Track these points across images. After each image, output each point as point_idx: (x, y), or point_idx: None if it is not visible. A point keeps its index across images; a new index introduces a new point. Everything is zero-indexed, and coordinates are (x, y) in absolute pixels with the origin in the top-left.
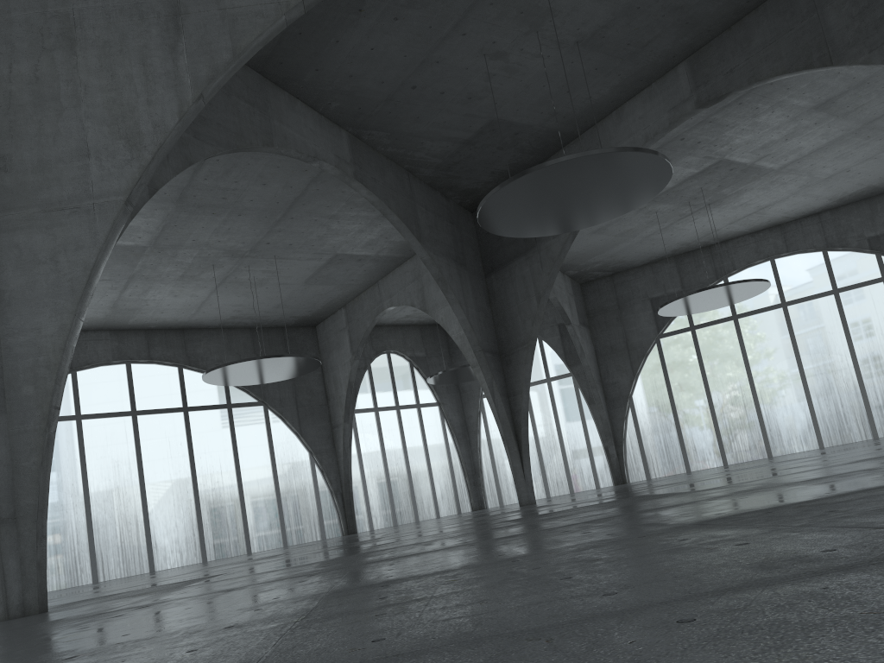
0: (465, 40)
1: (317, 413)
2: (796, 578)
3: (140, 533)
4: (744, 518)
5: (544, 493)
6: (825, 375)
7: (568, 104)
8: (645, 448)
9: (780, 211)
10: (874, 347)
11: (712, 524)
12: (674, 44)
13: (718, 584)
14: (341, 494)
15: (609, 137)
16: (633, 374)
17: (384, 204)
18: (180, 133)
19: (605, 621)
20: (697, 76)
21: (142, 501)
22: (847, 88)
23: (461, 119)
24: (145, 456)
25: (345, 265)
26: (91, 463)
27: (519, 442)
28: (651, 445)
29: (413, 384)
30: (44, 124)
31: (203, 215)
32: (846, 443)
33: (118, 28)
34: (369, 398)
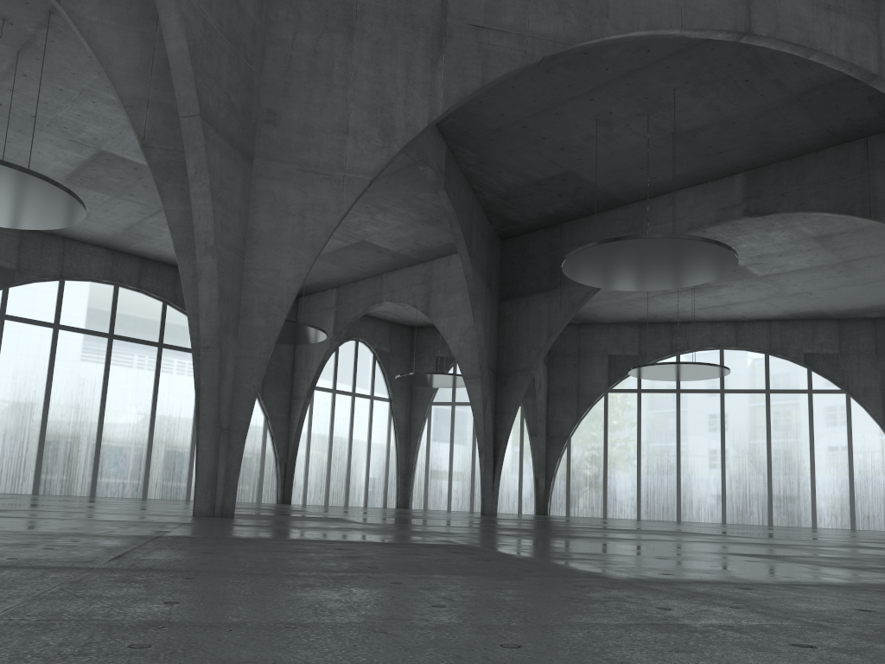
0: (590, 104)
1: (281, 381)
2: None
3: (89, 456)
4: None
5: (468, 507)
6: (742, 461)
7: (635, 178)
8: (571, 487)
9: (742, 311)
10: (788, 447)
11: None
12: (743, 158)
13: None
14: (285, 463)
15: (656, 215)
16: (577, 418)
17: (456, 216)
18: (420, 135)
19: None
20: (751, 189)
21: (98, 424)
22: (846, 230)
23: (544, 163)
24: (111, 381)
25: (364, 252)
26: (57, 374)
27: (495, 457)
28: (577, 485)
29: (372, 376)
30: (314, 94)
31: None
32: (745, 523)
33: (392, 31)
34: (330, 379)
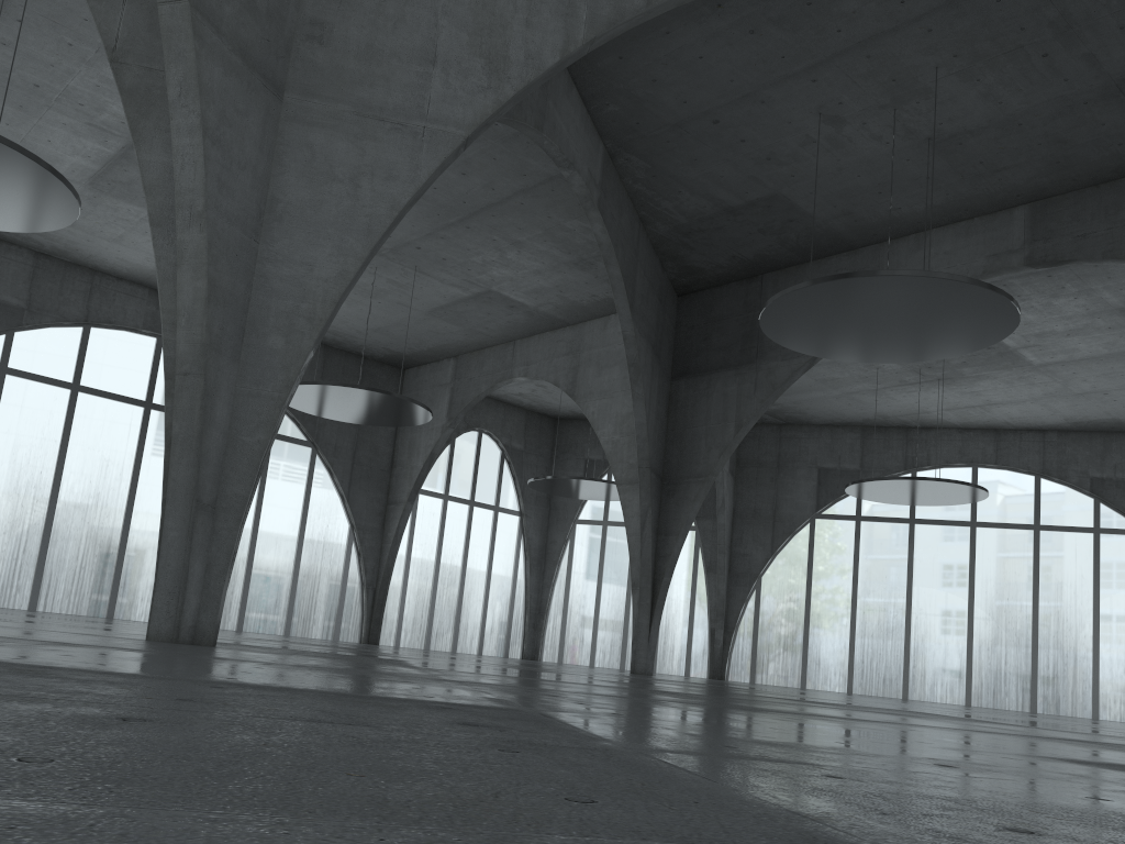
0: (811, 88)
1: (374, 479)
2: None
3: (108, 563)
4: None
5: (618, 663)
6: (997, 621)
7: (870, 208)
8: (759, 644)
9: (1006, 415)
10: (1062, 606)
11: None
12: (1028, 181)
13: None
14: (374, 590)
15: (897, 263)
16: (771, 551)
17: (613, 250)
18: (548, 77)
19: None
20: (1038, 228)
21: (124, 522)
22: None
23: (742, 180)
24: (145, 465)
25: (491, 307)
26: (73, 452)
27: (654, 594)
28: (767, 642)
29: (499, 480)
30: (387, 1)
31: None
32: (997, 708)
33: None
34: (442, 480)
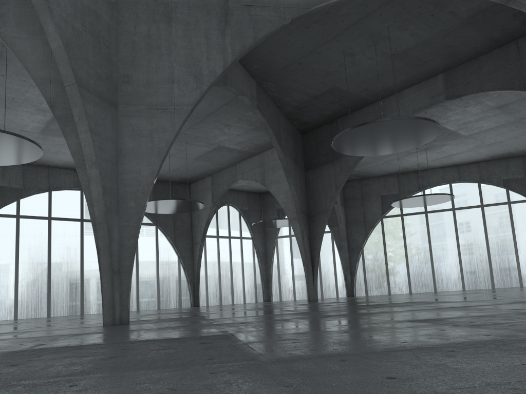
0: (337, 44)
1: (185, 235)
2: None
3: (77, 291)
4: None
5: (306, 296)
6: (471, 250)
7: (375, 85)
8: (367, 278)
9: (460, 158)
10: (499, 239)
11: None
12: (440, 64)
13: None
14: (193, 283)
15: (392, 106)
16: (365, 236)
17: (267, 124)
18: (220, 77)
19: None
20: (448, 82)
21: (80, 272)
22: (516, 100)
23: (317, 84)
24: (85, 246)
25: (222, 152)
26: (53, 246)
27: (313, 266)
28: (370, 277)
29: (240, 225)
30: (151, 61)
31: None
32: (477, 289)
33: (195, 16)
34: (215, 230)
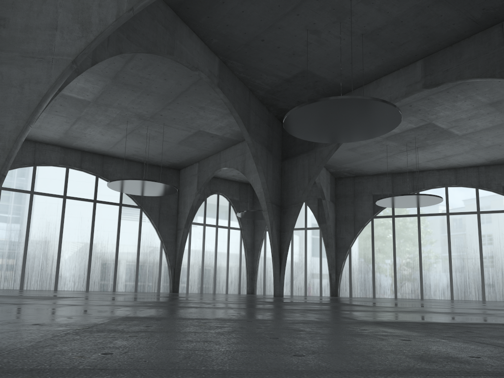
0: (298, 18)
1: (170, 220)
2: (452, 374)
3: (53, 266)
4: (407, 325)
5: (289, 292)
6: (463, 258)
7: (349, 70)
8: (352, 279)
9: (457, 160)
10: (494, 248)
11: (385, 324)
12: (418, 48)
13: (386, 365)
14: (174, 268)
15: (369, 95)
16: (354, 235)
17: (232, 105)
18: (115, 28)
19: (284, 377)
20: (427, 69)
21: (58, 248)
22: None
23: (286, 66)
24: (66, 223)
25: (203, 138)
26: (33, 220)
27: (281, 259)
28: (356, 277)
29: (229, 215)
30: (33, 5)
31: (126, 90)
32: (466, 299)
33: None
34: (202, 217)
